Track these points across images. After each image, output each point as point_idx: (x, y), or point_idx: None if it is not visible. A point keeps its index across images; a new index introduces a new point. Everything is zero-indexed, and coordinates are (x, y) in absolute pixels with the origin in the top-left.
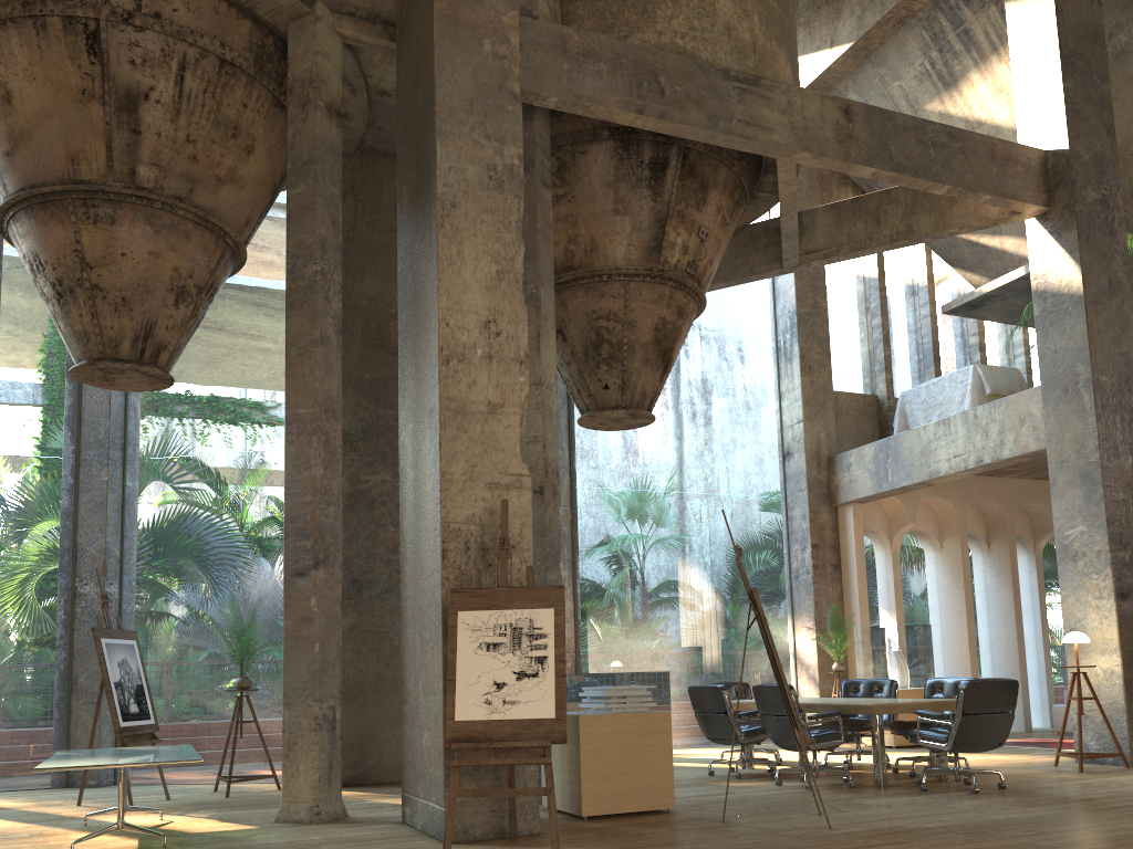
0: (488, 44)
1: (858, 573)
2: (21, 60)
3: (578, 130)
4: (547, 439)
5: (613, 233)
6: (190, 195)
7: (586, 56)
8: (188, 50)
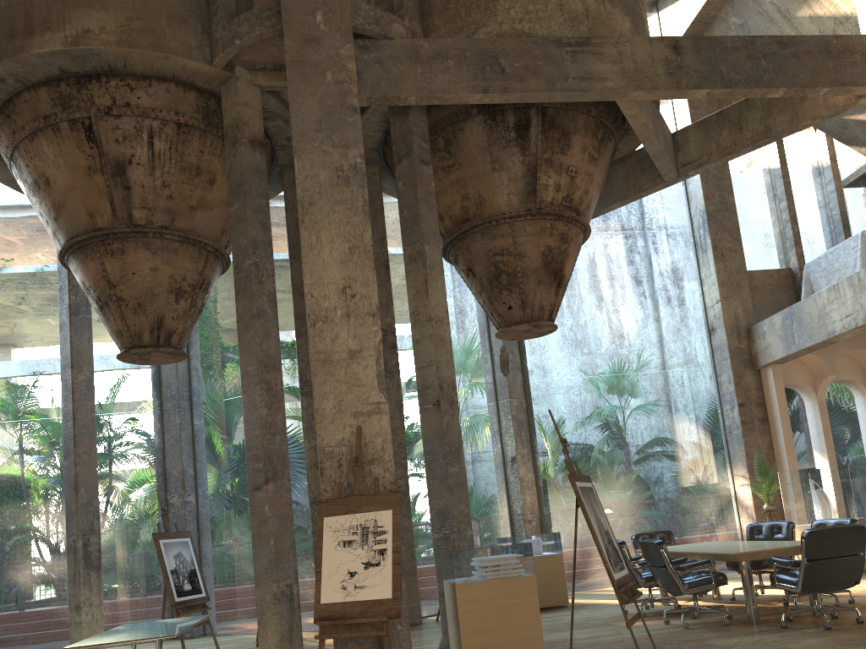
0: (329, 75)
1: (782, 424)
2: (50, 155)
3: (454, 113)
4: (439, 362)
5: (494, 187)
6: (173, 223)
7: (436, 58)
8: (153, 123)
